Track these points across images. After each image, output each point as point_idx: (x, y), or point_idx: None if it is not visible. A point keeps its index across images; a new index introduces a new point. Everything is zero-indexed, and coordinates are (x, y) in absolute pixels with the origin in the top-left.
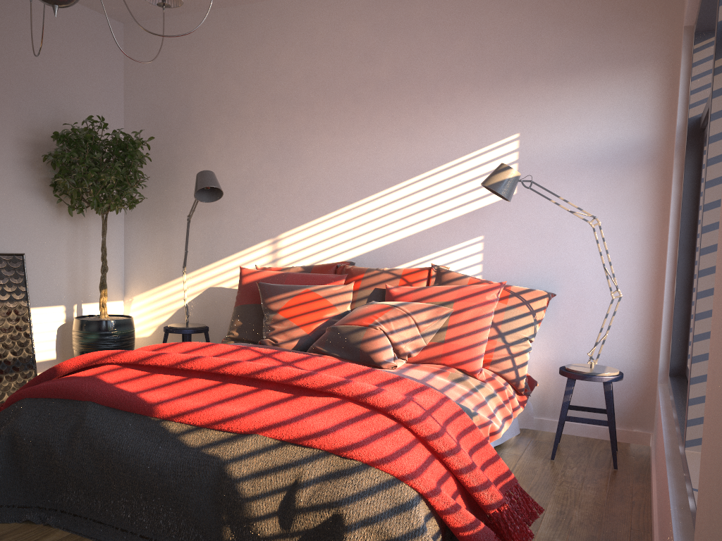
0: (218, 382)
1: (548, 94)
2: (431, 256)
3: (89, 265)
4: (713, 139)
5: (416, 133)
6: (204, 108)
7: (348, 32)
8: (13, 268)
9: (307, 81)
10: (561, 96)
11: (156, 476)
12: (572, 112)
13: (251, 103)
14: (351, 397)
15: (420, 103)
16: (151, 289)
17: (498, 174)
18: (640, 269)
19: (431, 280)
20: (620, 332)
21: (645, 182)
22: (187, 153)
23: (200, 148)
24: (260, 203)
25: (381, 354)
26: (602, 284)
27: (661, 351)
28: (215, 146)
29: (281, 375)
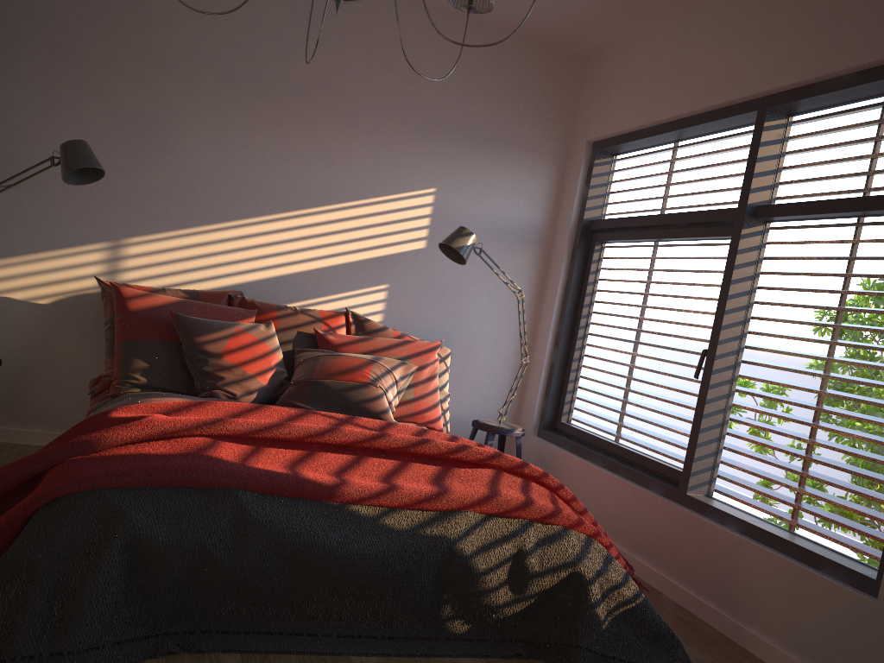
0: (352, 456)
1: (466, 157)
2: (331, 297)
3: None
4: (733, 282)
5: (331, 157)
6: (3, 20)
7: (261, 7)
8: None
9: (194, 46)
10: (477, 163)
11: (378, 566)
12: (484, 181)
13: (96, 43)
14: (506, 468)
15: (340, 125)
16: None
17: (463, 238)
18: (518, 335)
19: (352, 327)
20: (496, 389)
21: (531, 260)
22: None
23: None
24: (96, 190)
25: (391, 415)
26: (488, 345)
27: (536, 408)
28: (19, 85)
29: (438, 448)
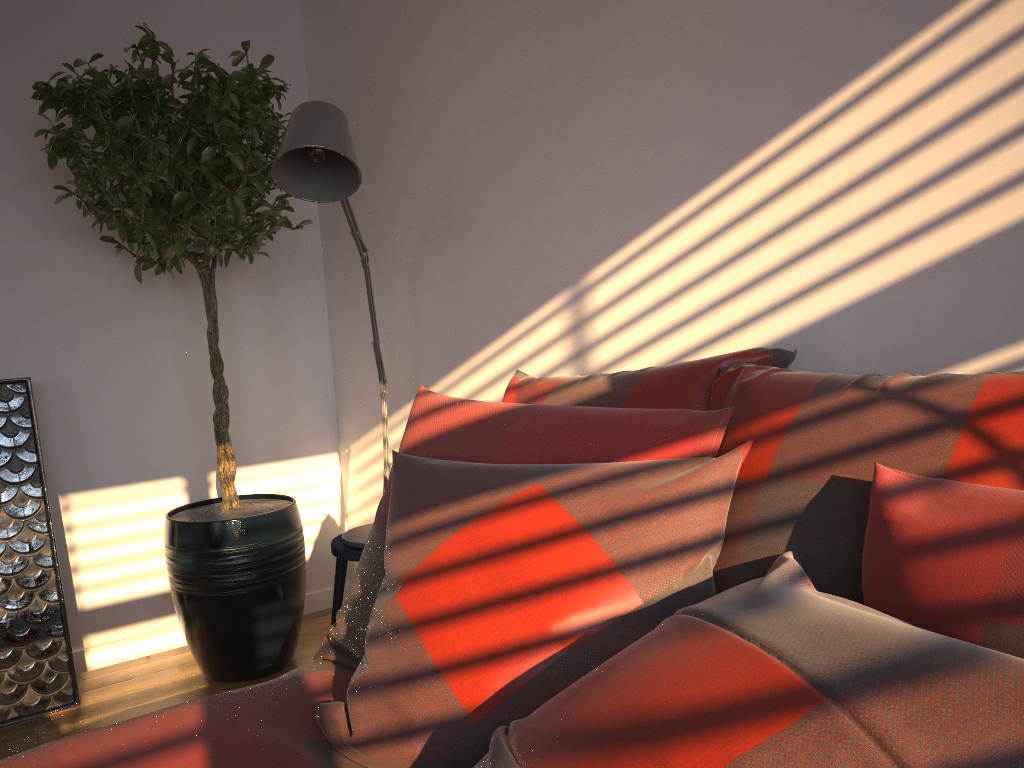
0: None
1: None
2: None
3: (241, 383)
4: None
5: None
6: None
7: None
8: (2, 414)
9: None
10: None
11: None
12: None
13: None
14: None
15: None
16: (371, 430)
17: None
18: None
19: None
20: None
21: None
22: (396, 92)
23: (416, 71)
24: (537, 188)
25: None
26: None
27: None
28: (439, 52)
29: None
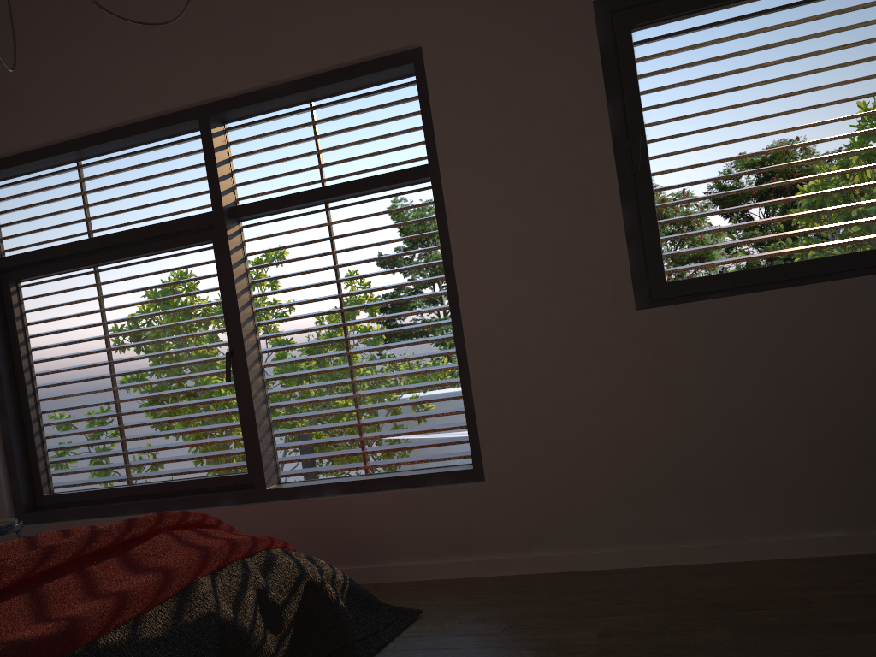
0: (22, 595)
1: None
2: None
3: None
4: (236, 281)
5: None
6: None
7: None
8: None
9: None
10: None
11: None
12: None
13: None
14: (174, 524)
15: None
16: None
17: None
18: None
19: None
20: None
21: None
22: None
23: None
24: None
25: None
26: None
27: (5, 494)
28: None
29: (112, 535)
